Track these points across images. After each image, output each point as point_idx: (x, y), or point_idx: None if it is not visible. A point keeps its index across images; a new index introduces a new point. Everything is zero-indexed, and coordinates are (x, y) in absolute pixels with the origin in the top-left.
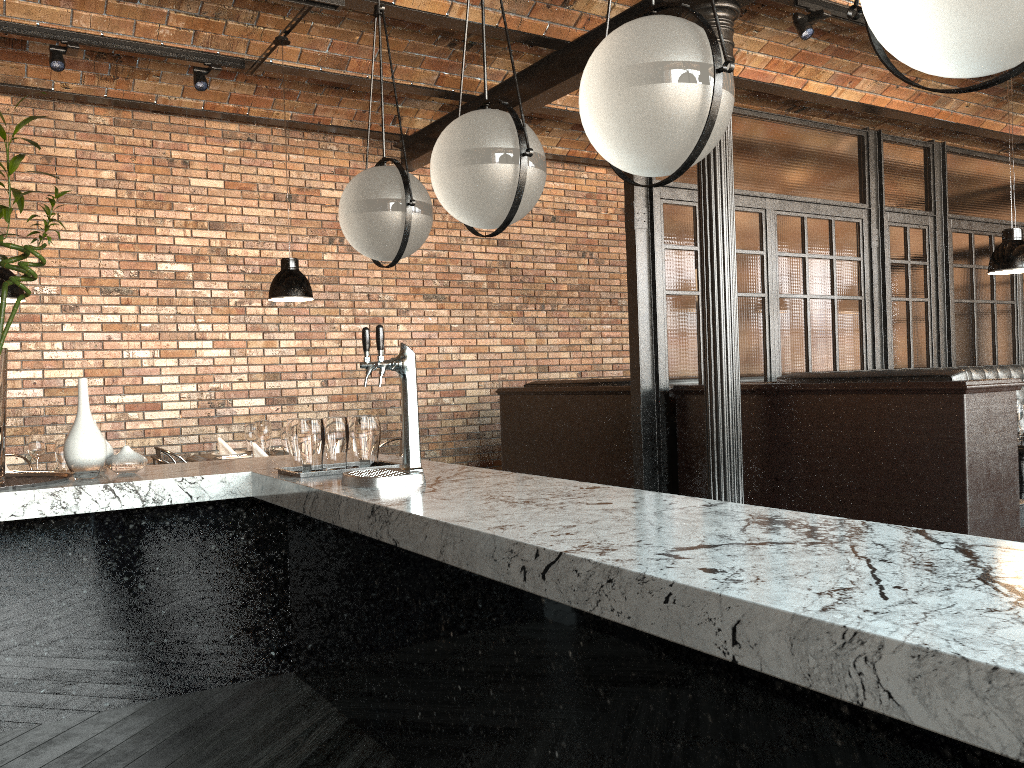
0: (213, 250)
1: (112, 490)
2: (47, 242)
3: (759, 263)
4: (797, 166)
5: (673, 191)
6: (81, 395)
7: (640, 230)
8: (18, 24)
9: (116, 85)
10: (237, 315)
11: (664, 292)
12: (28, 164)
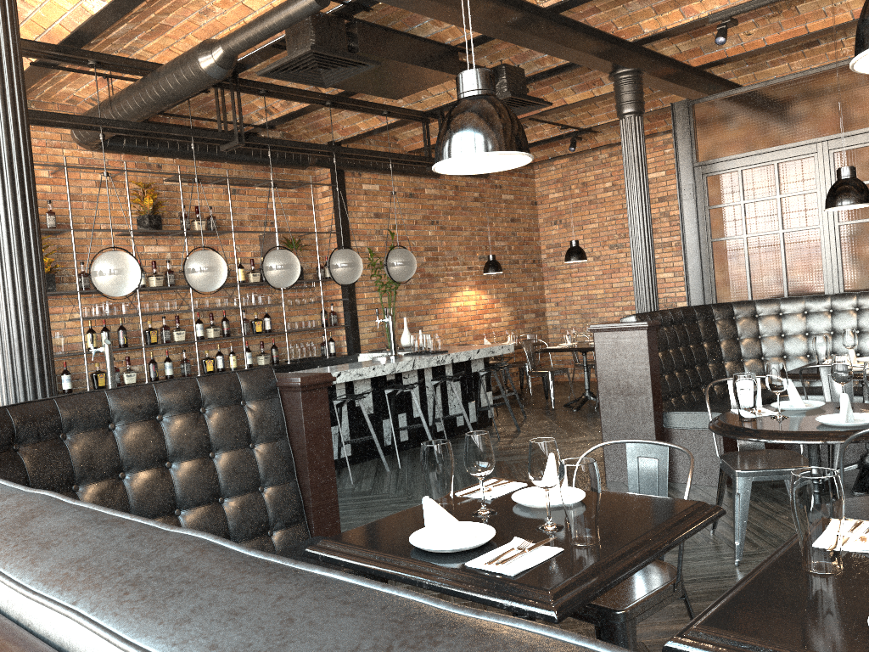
0: (661, 214)
1: None
2: (585, 226)
3: (814, 200)
4: (864, 99)
5: (713, 166)
6: (403, 323)
7: (687, 201)
8: None
9: (589, 142)
10: (677, 251)
11: (709, 240)
12: (576, 189)
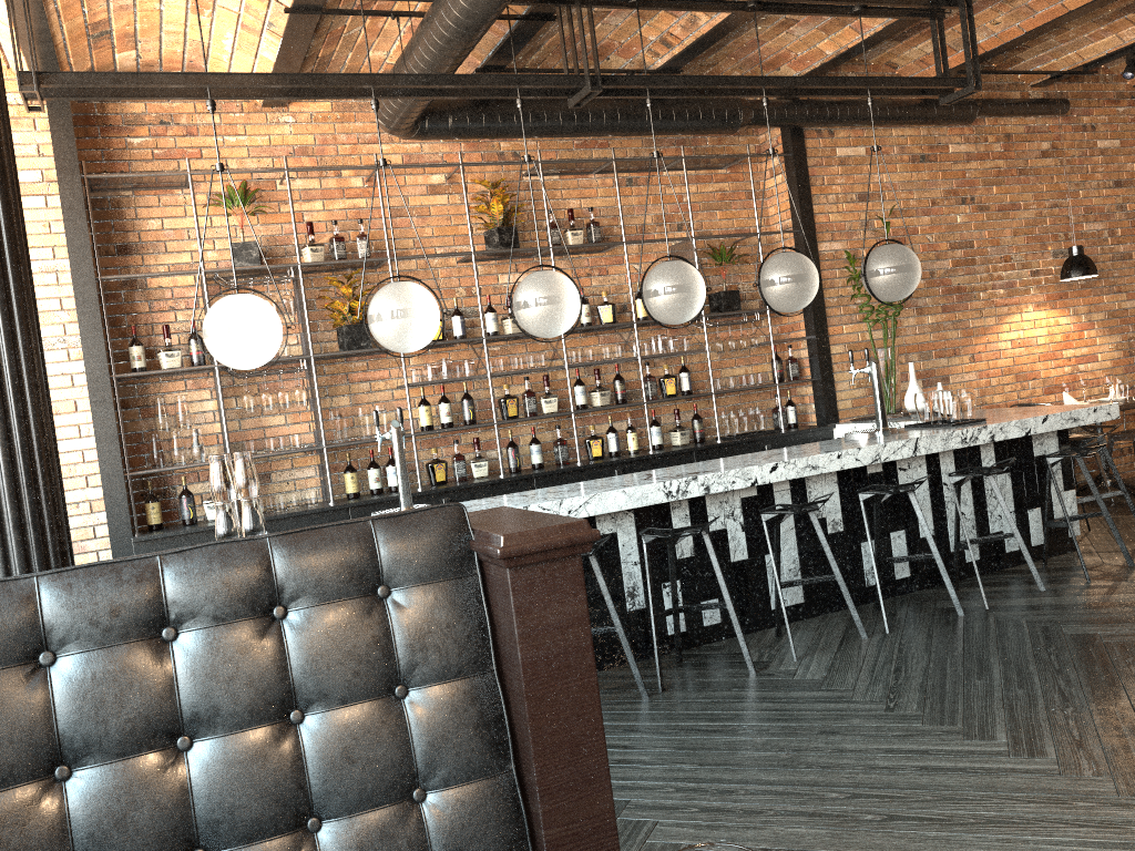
0: None
1: (891, 426)
2: None
3: None
4: None
5: None
6: (908, 372)
7: None
8: (1094, 60)
9: None
10: None
11: None
12: None
